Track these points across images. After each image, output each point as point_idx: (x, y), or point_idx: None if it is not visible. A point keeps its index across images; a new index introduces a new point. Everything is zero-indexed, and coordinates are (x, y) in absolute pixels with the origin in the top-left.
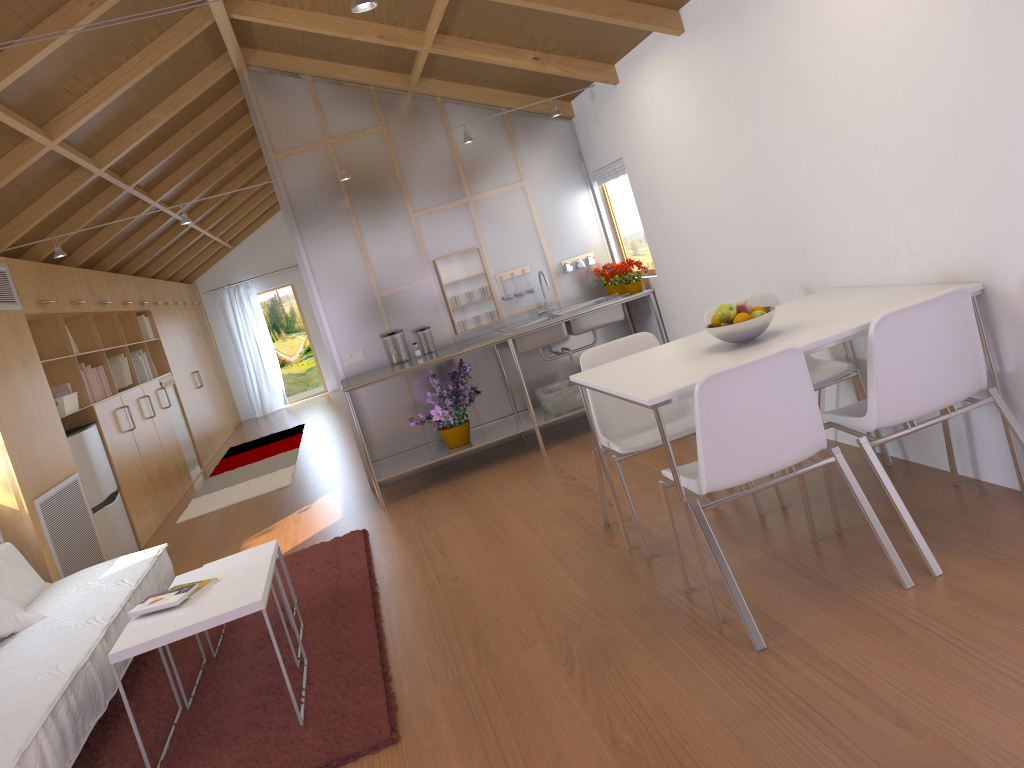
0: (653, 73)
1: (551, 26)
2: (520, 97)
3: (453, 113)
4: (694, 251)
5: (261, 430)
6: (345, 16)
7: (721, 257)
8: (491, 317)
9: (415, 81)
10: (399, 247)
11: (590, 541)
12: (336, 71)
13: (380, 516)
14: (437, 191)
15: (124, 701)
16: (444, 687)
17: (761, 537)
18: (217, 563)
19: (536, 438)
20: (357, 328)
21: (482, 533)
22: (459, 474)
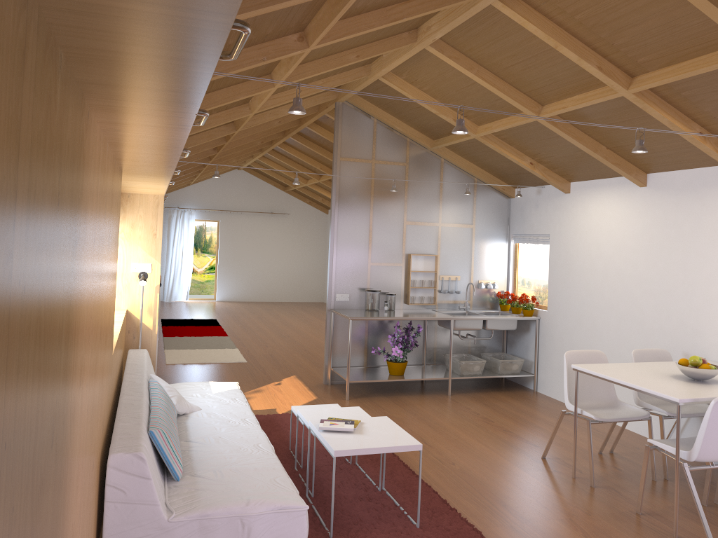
0: (605, 198)
1: (560, 152)
2: (489, 175)
3: (447, 170)
4: (592, 306)
5: (178, 313)
6: (440, 101)
7: (616, 317)
8: (431, 300)
9: (441, 146)
10: (391, 239)
11: (539, 465)
12: (394, 122)
13: (350, 405)
14: (424, 213)
15: (333, 481)
16: (505, 529)
17: (665, 494)
18: (325, 409)
19: (435, 385)
20: (351, 279)
21: (448, 438)
22: (392, 393)
